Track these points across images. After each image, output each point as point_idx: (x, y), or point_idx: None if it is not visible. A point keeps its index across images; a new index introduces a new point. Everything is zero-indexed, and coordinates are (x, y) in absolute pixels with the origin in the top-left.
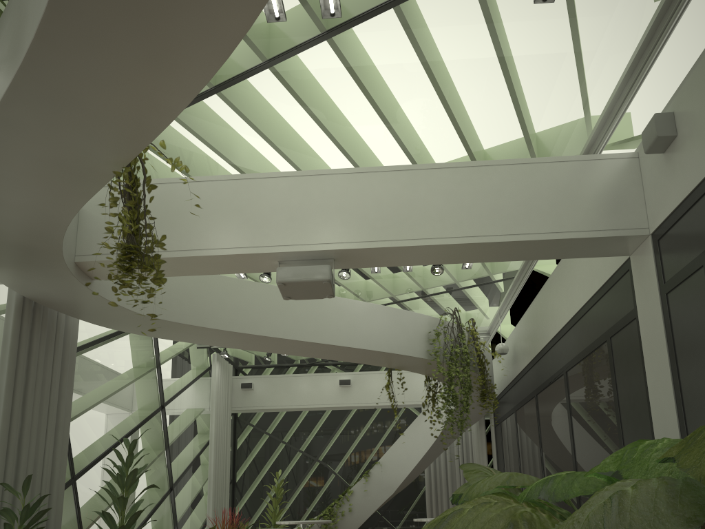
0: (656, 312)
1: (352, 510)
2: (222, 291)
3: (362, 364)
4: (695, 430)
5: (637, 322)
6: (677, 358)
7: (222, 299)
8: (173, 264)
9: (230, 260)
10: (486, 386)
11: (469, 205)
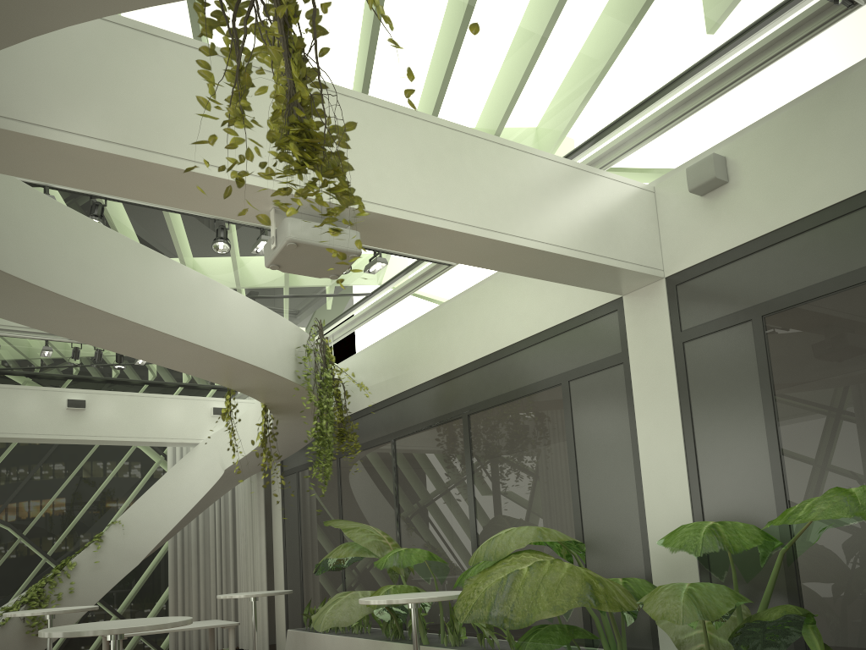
0: (664, 360)
1: (74, 590)
2: (62, 230)
3: (77, 380)
4: (713, 482)
5: (626, 367)
6: (693, 409)
7: (62, 244)
8: (97, 167)
9: (207, 186)
10: (344, 424)
11: (517, 198)
